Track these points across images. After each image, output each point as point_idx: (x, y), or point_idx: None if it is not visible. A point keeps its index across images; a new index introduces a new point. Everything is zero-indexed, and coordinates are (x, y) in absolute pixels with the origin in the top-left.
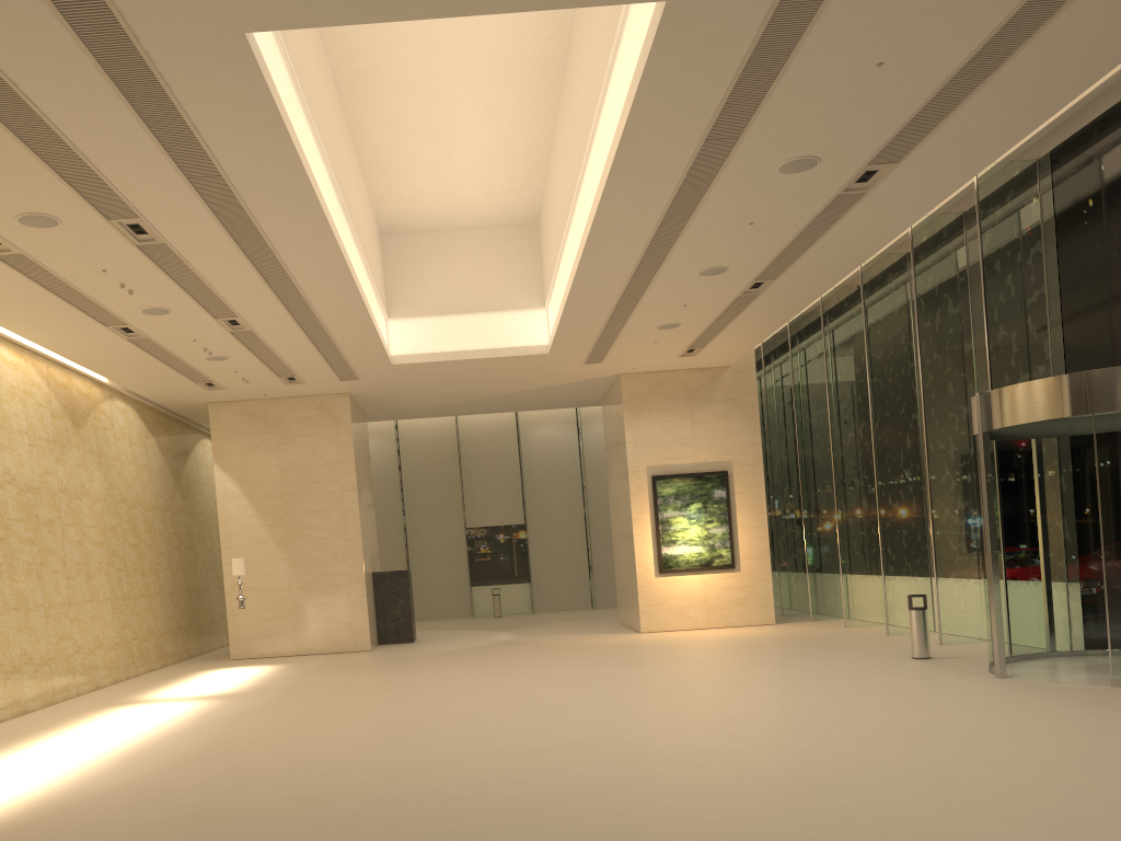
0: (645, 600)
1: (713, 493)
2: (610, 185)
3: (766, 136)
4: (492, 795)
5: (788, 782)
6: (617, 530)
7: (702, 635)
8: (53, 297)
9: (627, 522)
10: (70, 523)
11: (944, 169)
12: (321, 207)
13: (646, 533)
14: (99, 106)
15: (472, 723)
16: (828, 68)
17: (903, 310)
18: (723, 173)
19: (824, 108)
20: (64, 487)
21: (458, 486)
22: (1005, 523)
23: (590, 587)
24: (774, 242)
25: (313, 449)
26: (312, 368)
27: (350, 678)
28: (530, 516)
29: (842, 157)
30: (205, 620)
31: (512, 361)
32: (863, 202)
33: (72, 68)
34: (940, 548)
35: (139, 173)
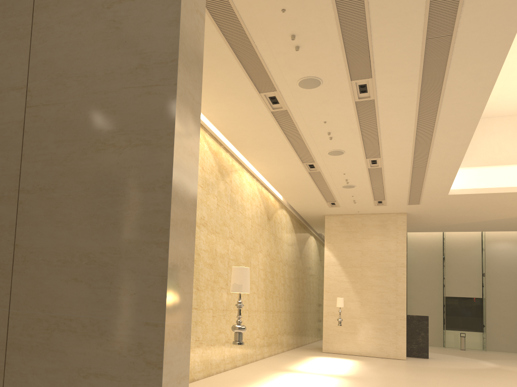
0: None
1: None
2: None
3: None
4: None
5: None
6: None
7: None
8: (286, 142)
9: None
10: (261, 269)
11: None
12: (503, 62)
13: None
14: None
15: None
16: None
17: None
18: None
19: None
20: (261, 250)
21: (440, 273)
22: None
23: None
24: None
25: (381, 242)
26: (397, 195)
27: (418, 378)
28: (486, 293)
29: None
30: (304, 328)
31: None
32: None
33: None
34: None
35: (395, 36)
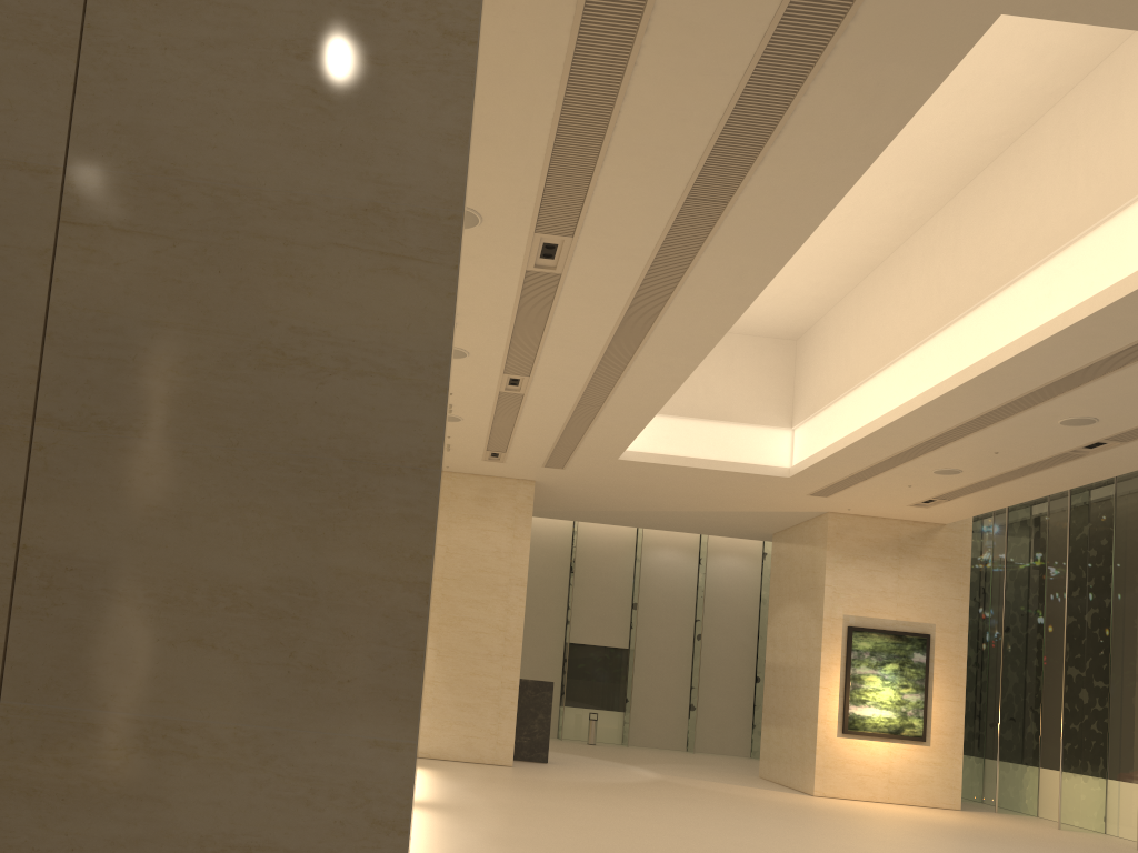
0: (822, 760)
1: (912, 656)
2: (1120, 302)
3: None
4: None
5: None
6: (780, 676)
7: (898, 812)
8: None
9: (808, 671)
10: None
11: None
12: (783, 265)
13: (833, 687)
14: (705, 80)
15: None
16: None
17: None
18: None
19: None
20: None
21: (564, 597)
22: None
23: (687, 727)
24: None
25: (486, 534)
26: (532, 447)
27: (553, 804)
28: (635, 641)
29: None
30: None
31: (741, 479)
32: None
33: (740, 19)
34: None
35: (641, 180)
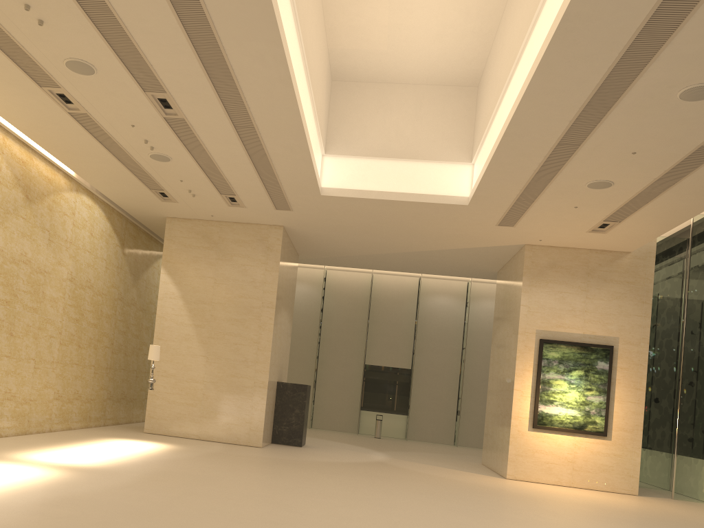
0: (515, 450)
1: (596, 364)
2: None
3: None
4: None
5: None
6: (495, 384)
7: (570, 494)
8: None
9: (508, 377)
10: None
11: None
12: None
13: (526, 390)
14: None
15: None
16: None
17: None
18: None
19: None
20: None
21: (364, 331)
22: None
23: (455, 428)
24: None
25: (244, 268)
26: (249, 187)
27: (220, 474)
28: (416, 364)
29: None
30: (139, 396)
31: (431, 211)
32: None
33: None
34: None
35: None
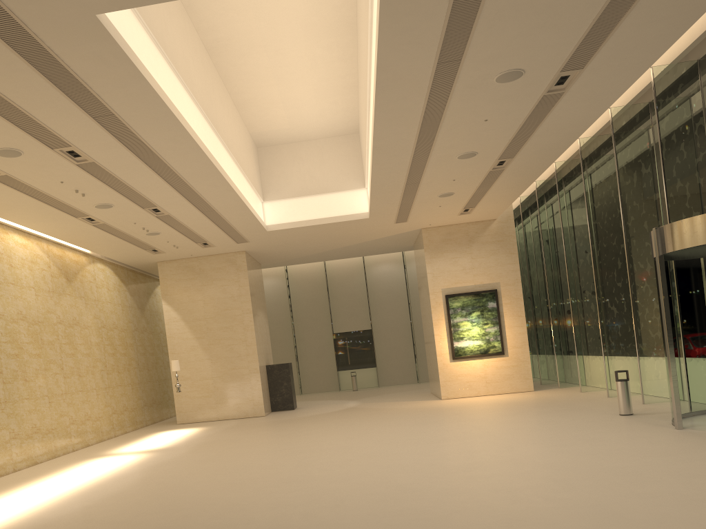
0: (443, 378)
1: (487, 304)
2: (378, 101)
3: (481, 57)
4: (288, 525)
5: (496, 515)
6: (426, 331)
7: (481, 400)
8: (36, 201)
9: (431, 326)
10: (66, 343)
11: (618, 70)
12: (186, 130)
13: (443, 333)
14: (18, 74)
15: (302, 469)
16: (514, 3)
17: (611, 173)
18: (456, 86)
19: (518, 33)
20: (60, 320)
21: (327, 307)
22: (682, 319)
23: (416, 368)
24: (506, 132)
25: (223, 288)
26: (216, 236)
27: (242, 436)
28: (374, 324)
29: (540, 67)
30: (164, 399)
31: (346, 224)
32: (563, 99)
33: None
34: (641, 336)
35: (61, 117)
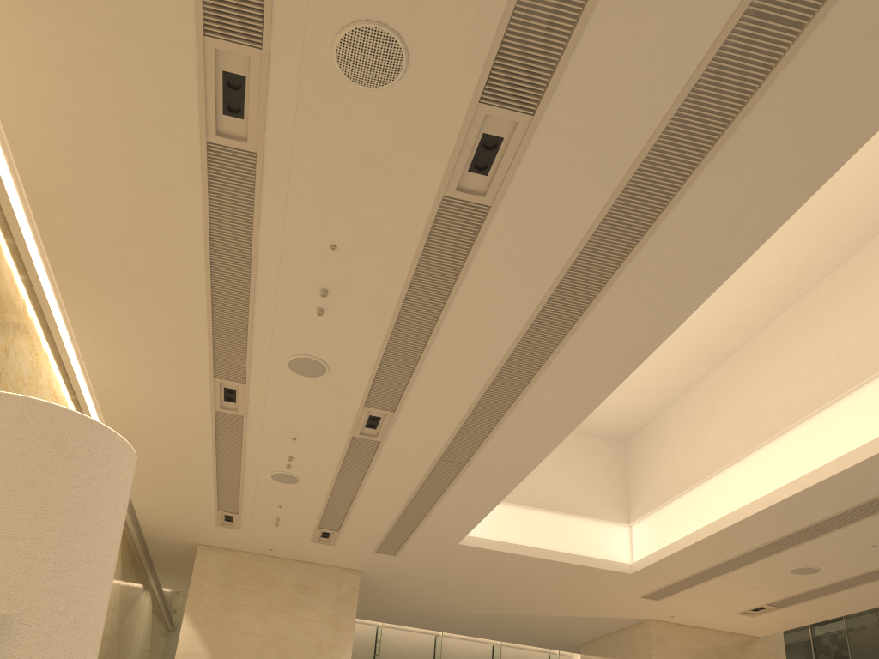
0: None
1: None
2: None
3: None
4: None
5: None
6: None
7: None
8: (201, 288)
9: None
10: None
11: None
12: (811, 194)
13: None
14: None
15: None
16: None
17: None
18: None
19: None
20: None
21: None
22: None
23: None
24: None
25: (307, 624)
26: (369, 525)
27: None
28: None
29: None
30: None
31: (579, 574)
32: None
33: None
34: None
35: None
